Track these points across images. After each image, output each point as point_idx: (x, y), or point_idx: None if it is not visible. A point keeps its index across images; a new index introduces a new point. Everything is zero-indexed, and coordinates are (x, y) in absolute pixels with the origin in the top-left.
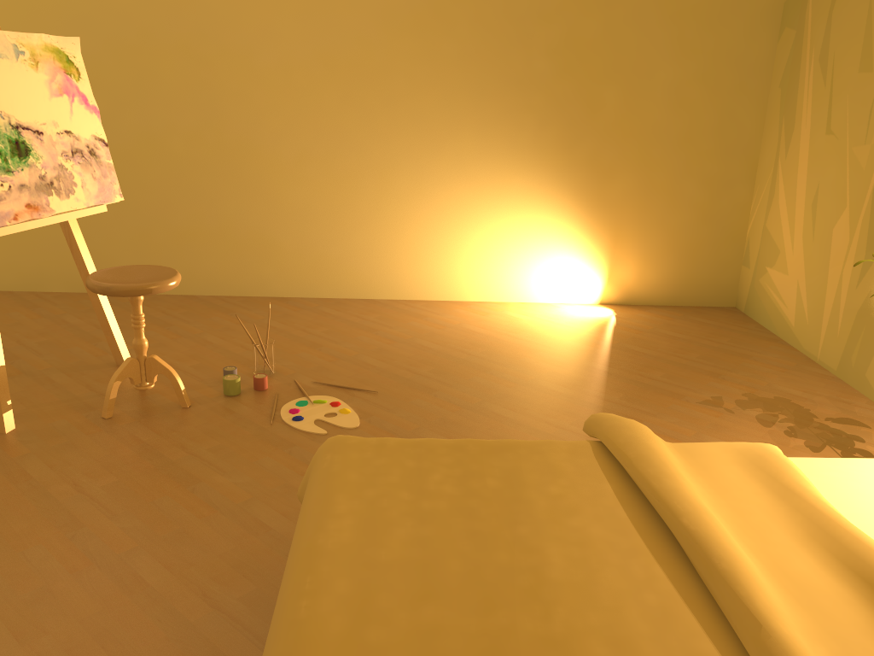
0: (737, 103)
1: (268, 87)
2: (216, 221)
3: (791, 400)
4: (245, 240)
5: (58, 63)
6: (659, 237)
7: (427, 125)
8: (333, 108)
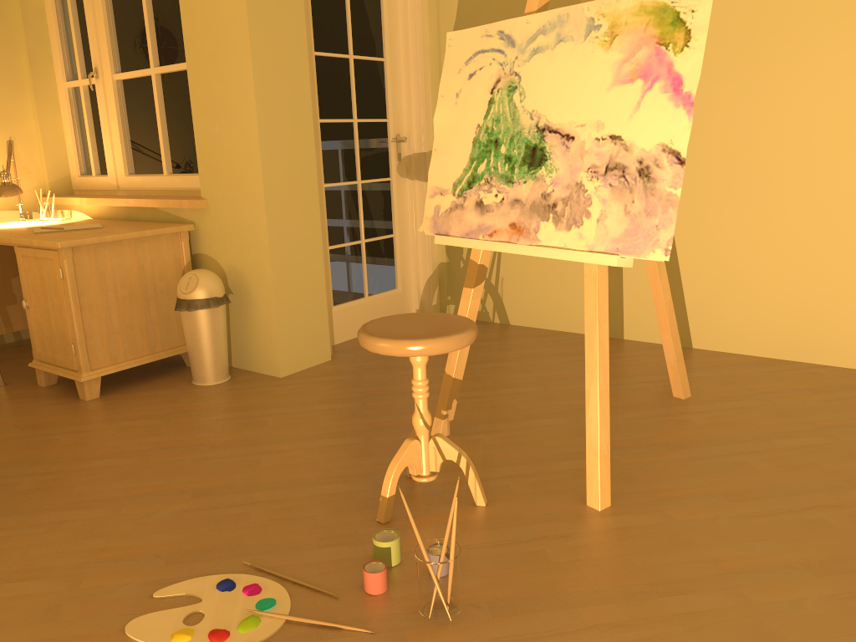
0: None
1: None
2: None
3: None
4: None
5: (652, 30)
6: None
7: None
8: None
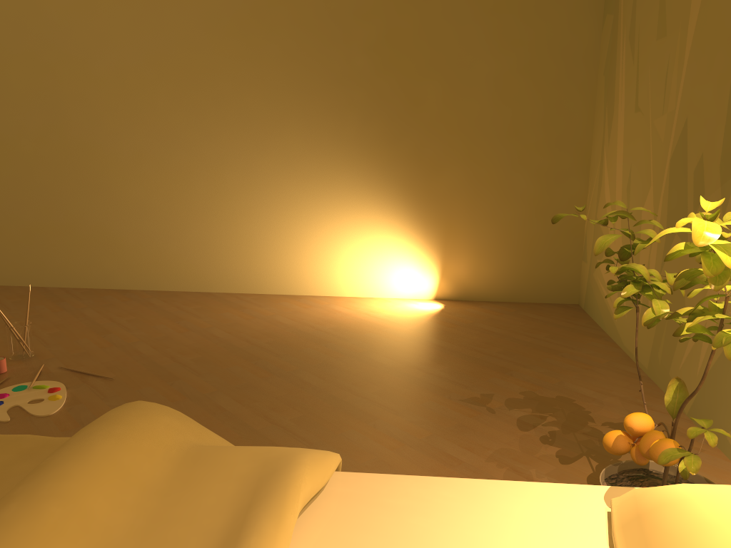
0: (563, 94)
1: (105, 90)
2: (63, 217)
3: (575, 400)
4: (89, 235)
5: None
6: (492, 231)
7: (253, 123)
8: (165, 109)
